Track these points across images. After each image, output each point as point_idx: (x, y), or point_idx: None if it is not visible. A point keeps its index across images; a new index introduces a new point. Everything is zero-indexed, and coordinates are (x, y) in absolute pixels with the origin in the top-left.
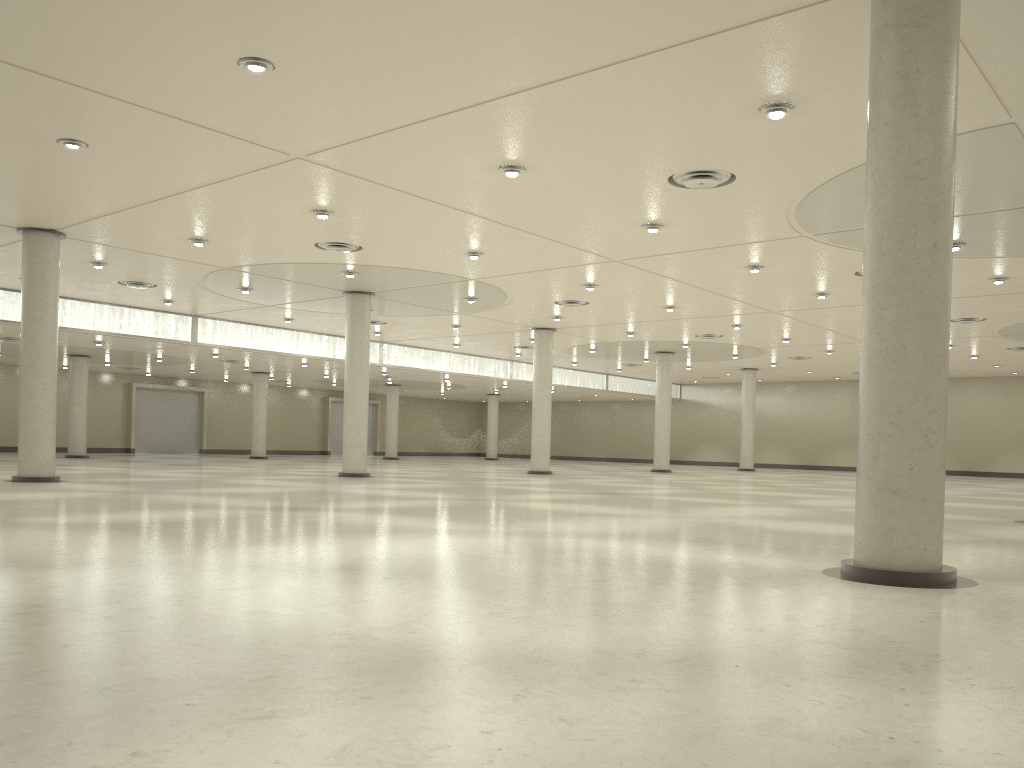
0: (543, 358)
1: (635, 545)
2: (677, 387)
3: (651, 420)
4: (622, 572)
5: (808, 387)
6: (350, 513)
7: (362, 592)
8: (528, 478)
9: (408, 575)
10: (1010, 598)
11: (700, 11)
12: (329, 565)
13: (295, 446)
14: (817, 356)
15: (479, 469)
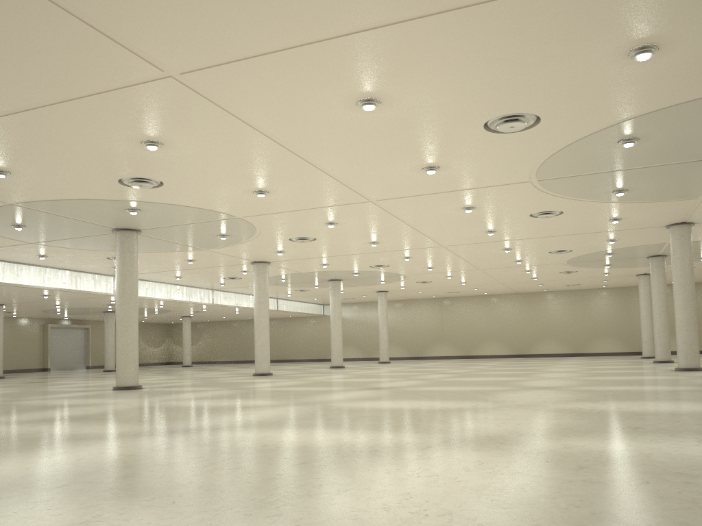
0: (262, 285)
1: (630, 443)
2: (321, 306)
3: (303, 331)
4: None
5: (412, 303)
6: (251, 431)
7: None
8: (269, 380)
9: None
10: None
11: None
12: None
13: (19, 365)
14: (437, 280)
15: (206, 375)
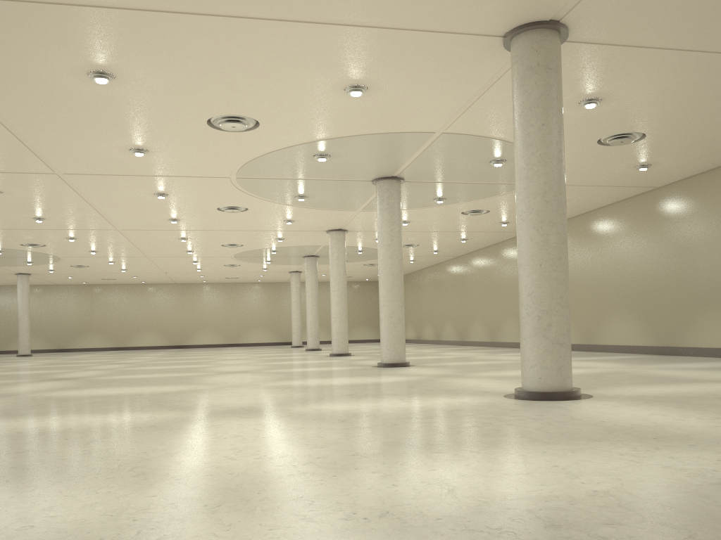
0: None
1: (357, 404)
2: None
3: None
4: (478, 417)
5: (57, 289)
6: None
7: (511, 463)
8: None
9: (431, 447)
10: (628, 396)
11: (423, 12)
12: (338, 456)
13: None
14: (95, 265)
15: None
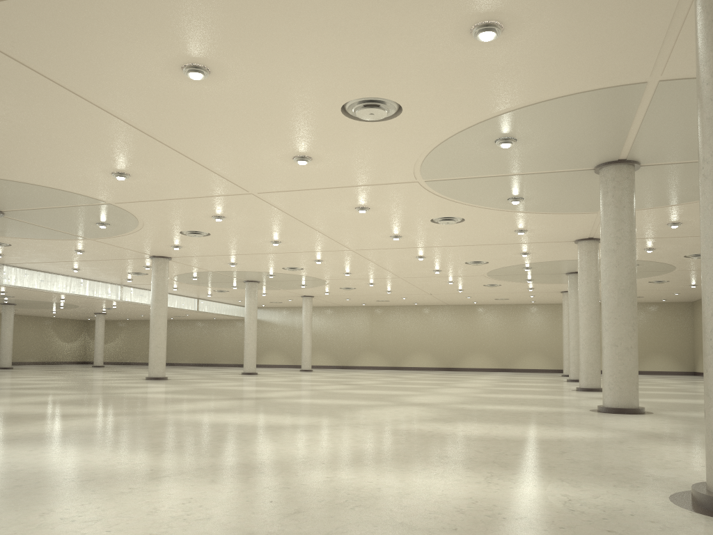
0: (160, 281)
1: (407, 477)
2: None
3: (229, 334)
4: None
5: (343, 310)
6: None
7: None
8: (153, 384)
9: None
10: None
11: None
12: None
13: None
14: (360, 287)
15: (98, 376)
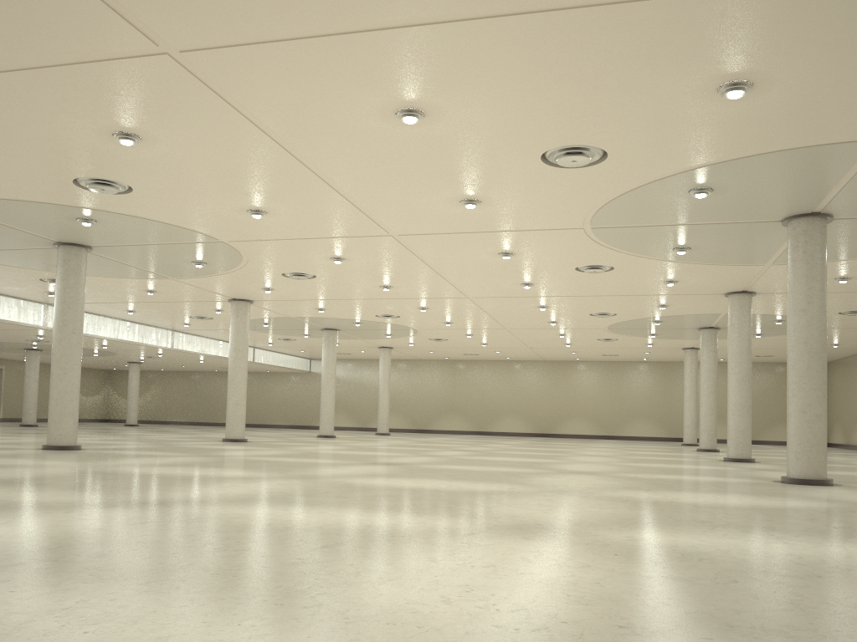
0: (241, 328)
1: (701, 538)
2: (308, 361)
3: (283, 390)
4: None
5: (420, 364)
6: (245, 507)
7: None
8: (245, 447)
9: (763, 636)
10: None
11: None
12: (595, 626)
13: None
14: (454, 339)
15: (160, 437)
